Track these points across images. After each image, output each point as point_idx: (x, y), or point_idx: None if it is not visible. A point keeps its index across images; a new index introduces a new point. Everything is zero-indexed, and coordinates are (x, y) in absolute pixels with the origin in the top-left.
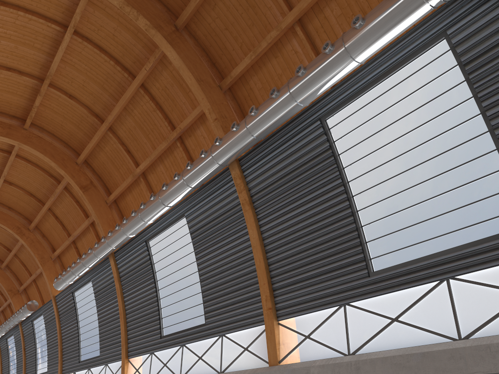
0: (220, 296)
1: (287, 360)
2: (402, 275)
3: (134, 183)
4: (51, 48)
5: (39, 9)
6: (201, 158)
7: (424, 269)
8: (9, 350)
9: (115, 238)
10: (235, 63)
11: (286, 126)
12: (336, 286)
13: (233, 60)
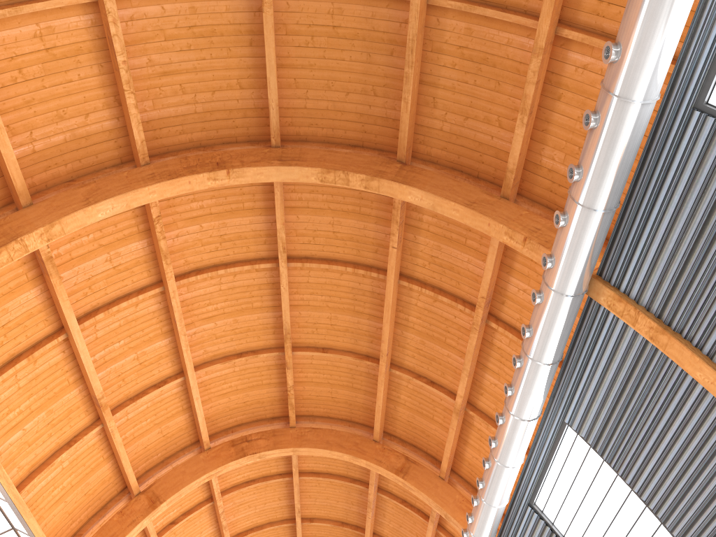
0: None
1: None
2: None
3: (464, 426)
4: (273, 298)
5: (238, 256)
6: (538, 306)
7: None
8: None
9: (481, 521)
10: (505, 153)
11: (643, 165)
12: None
13: (499, 151)
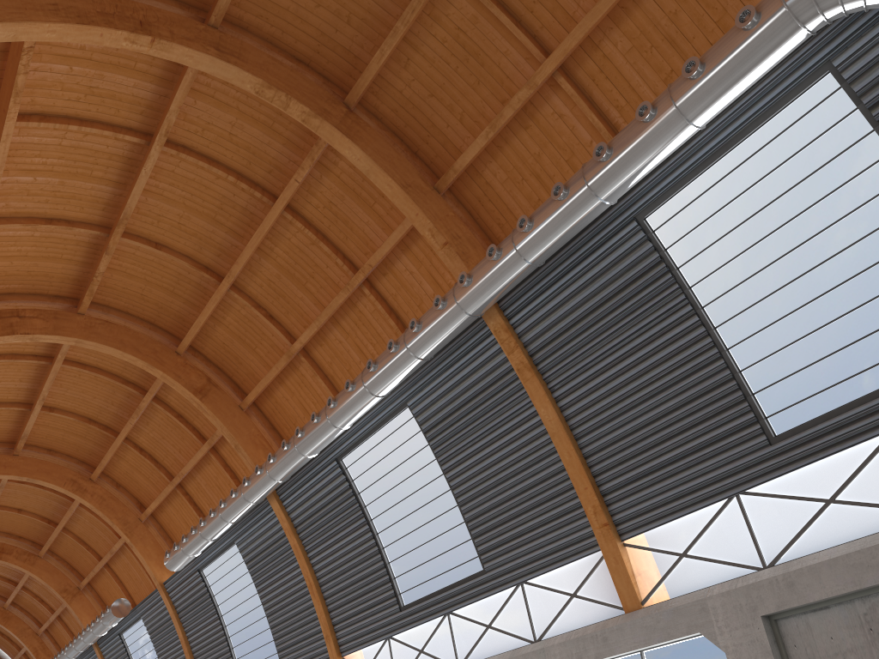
0: (503, 523)
1: (656, 597)
2: (827, 433)
3: (287, 367)
4: (121, 174)
5: (101, 116)
6: (437, 311)
7: (862, 417)
8: None
9: (285, 465)
10: (453, 146)
11: (576, 237)
12: (716, 468)
13: (449, 142)
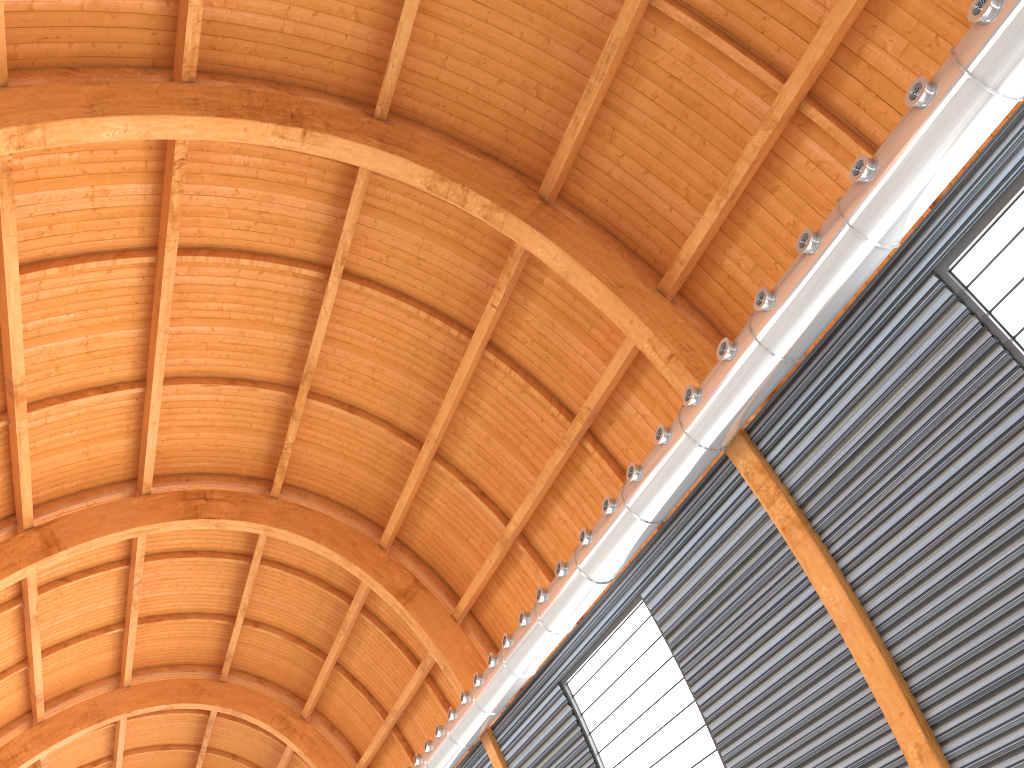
0: None
1: None
2: None
3: (505, 561)
4: (304, 319)
5: (275, 247)
6: (660, 447)
7: None
8: None
9: (493, 688)
10: (680, 234)
11: (848, 318)
12: None
13: (674, 230)
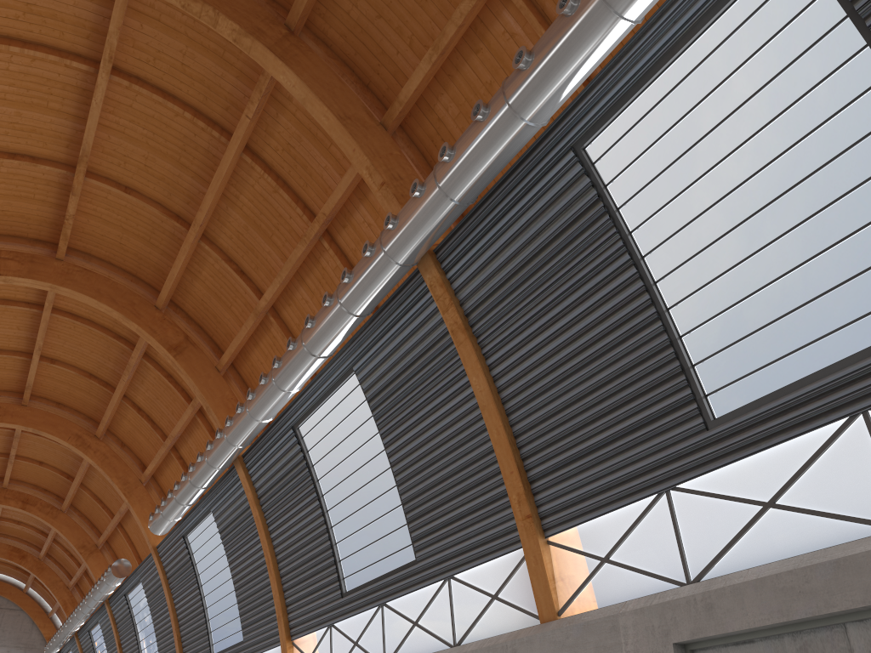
0: (435, 507)
1: (573, 607)
2: (772, 417)
3: (260, 328)
4: (79, 107)
5: (45, 38)
6: (366, 259)
7: (815, 398)
8: (95, 650)
9: (239, 429)
10: (404, 77)
11: (512, 174)
12: (646, 456)
13: (400, 72)
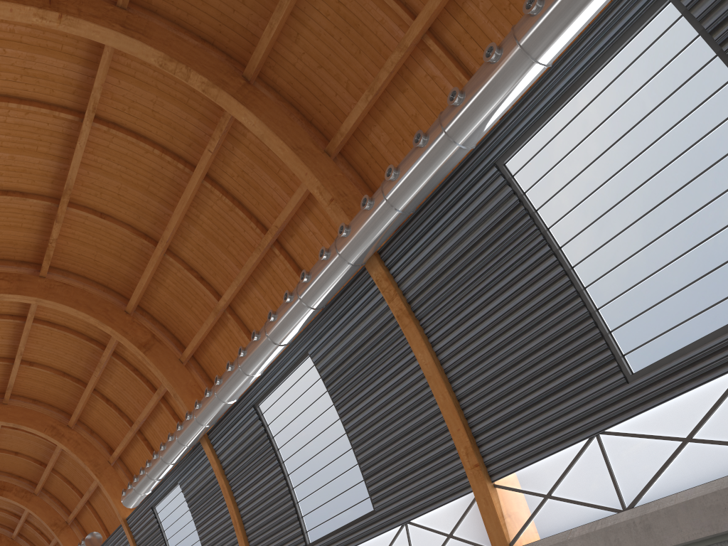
0: (389, 464)
1: (523, 538)
2: (682, 369)
3: (217, 324)
4: (64, 149)
5: (38, 95)
6: (322, 262)
7: (717, 351)
8: None
9: (208, 410)
10: (342, 113)
11: (444, 187)
12: (577, 408)
13: (338, 109)
